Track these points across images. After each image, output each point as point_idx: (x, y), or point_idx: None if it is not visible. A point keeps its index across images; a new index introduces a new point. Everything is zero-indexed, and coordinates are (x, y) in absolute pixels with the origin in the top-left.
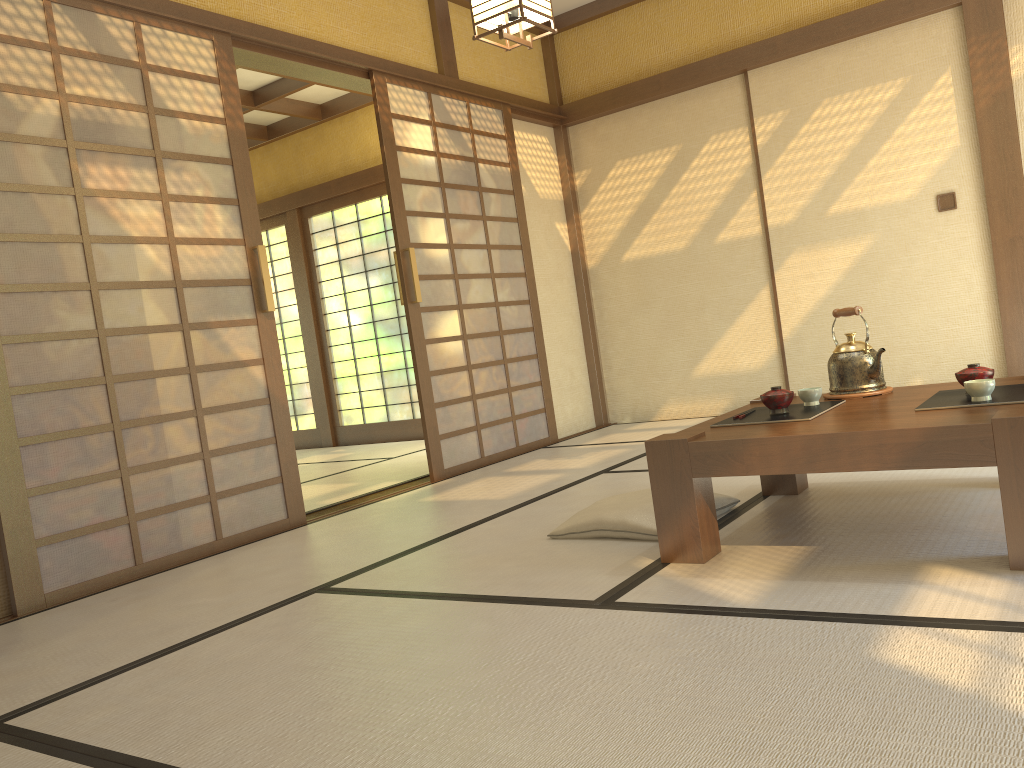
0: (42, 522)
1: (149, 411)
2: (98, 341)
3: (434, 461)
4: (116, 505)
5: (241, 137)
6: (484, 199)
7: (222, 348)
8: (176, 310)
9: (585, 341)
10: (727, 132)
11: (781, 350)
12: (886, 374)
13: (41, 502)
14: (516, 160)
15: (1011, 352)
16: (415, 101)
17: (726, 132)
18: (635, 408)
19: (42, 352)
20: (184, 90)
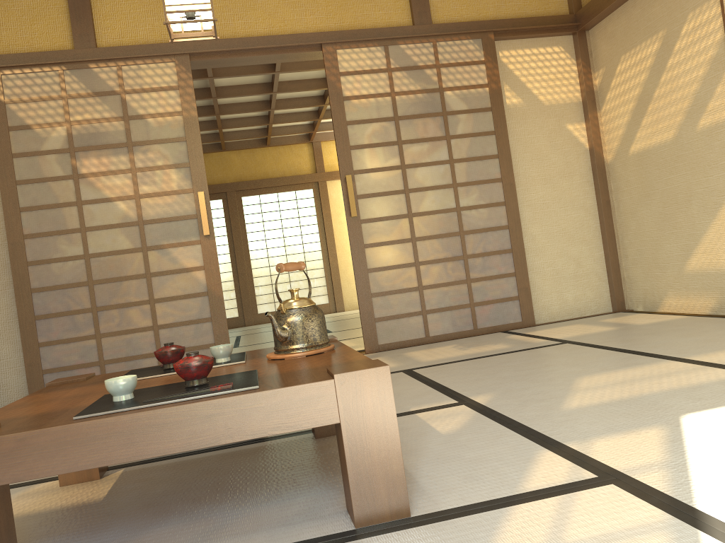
0: (47, 361)
1: (117, 301)
2: (85, 261)
3: (367, 338)
4: (92, 354)
5: (194, 121)
6: (450, 121)
7: (172, 260)
8: (138, 239)
9: (601, 232)
10: (701, 6)
11: None
12: None
13: (47, 350)
14: (497, 79)
15: None
16: (369, 56)
17: (700, 6)
18: (645, 297)
19: (51, 269)
20: (152, 99)
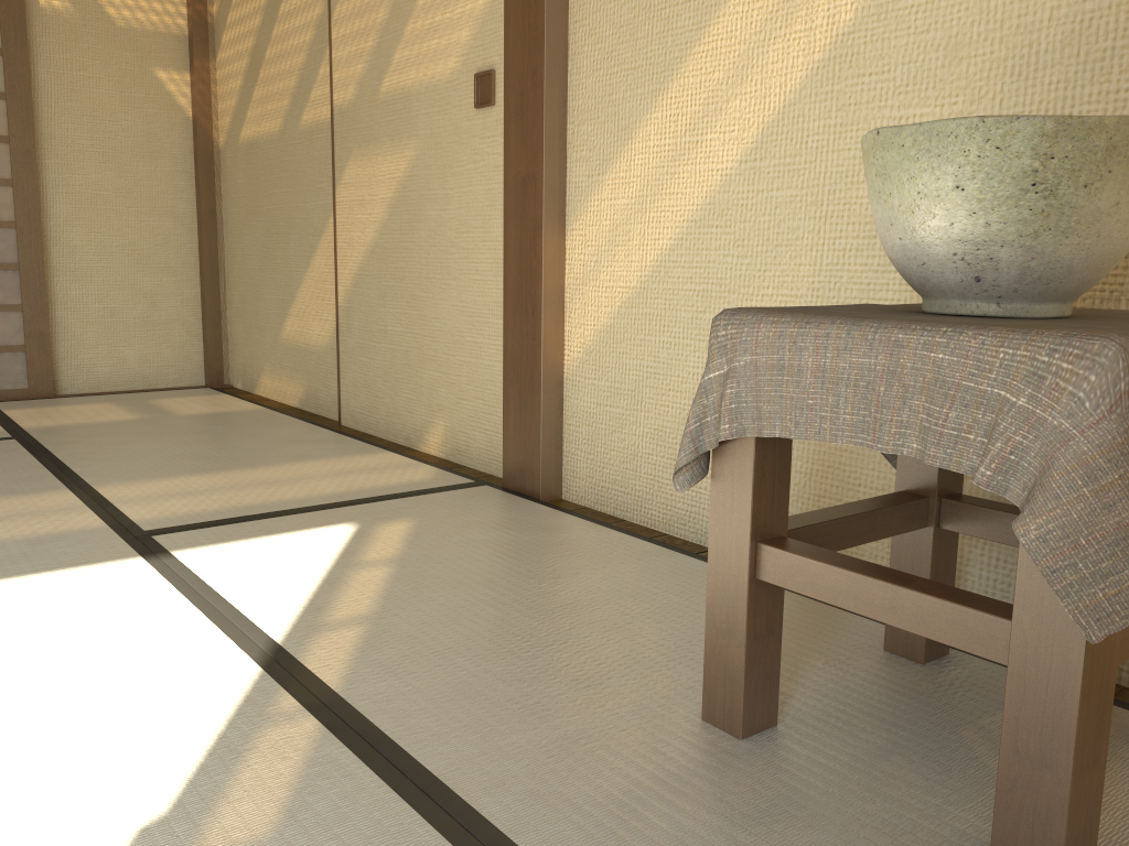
0: None
1: None
2: None
3: None
4: None
5: None
6: None
7: None
8: None
9: (200, 257)
10: None
11: (336, 323)
12: (415, 399)
13: None
14: None
15: (509, 409)
16: None
17: None
18: (245, 370)
19: None
20: None
